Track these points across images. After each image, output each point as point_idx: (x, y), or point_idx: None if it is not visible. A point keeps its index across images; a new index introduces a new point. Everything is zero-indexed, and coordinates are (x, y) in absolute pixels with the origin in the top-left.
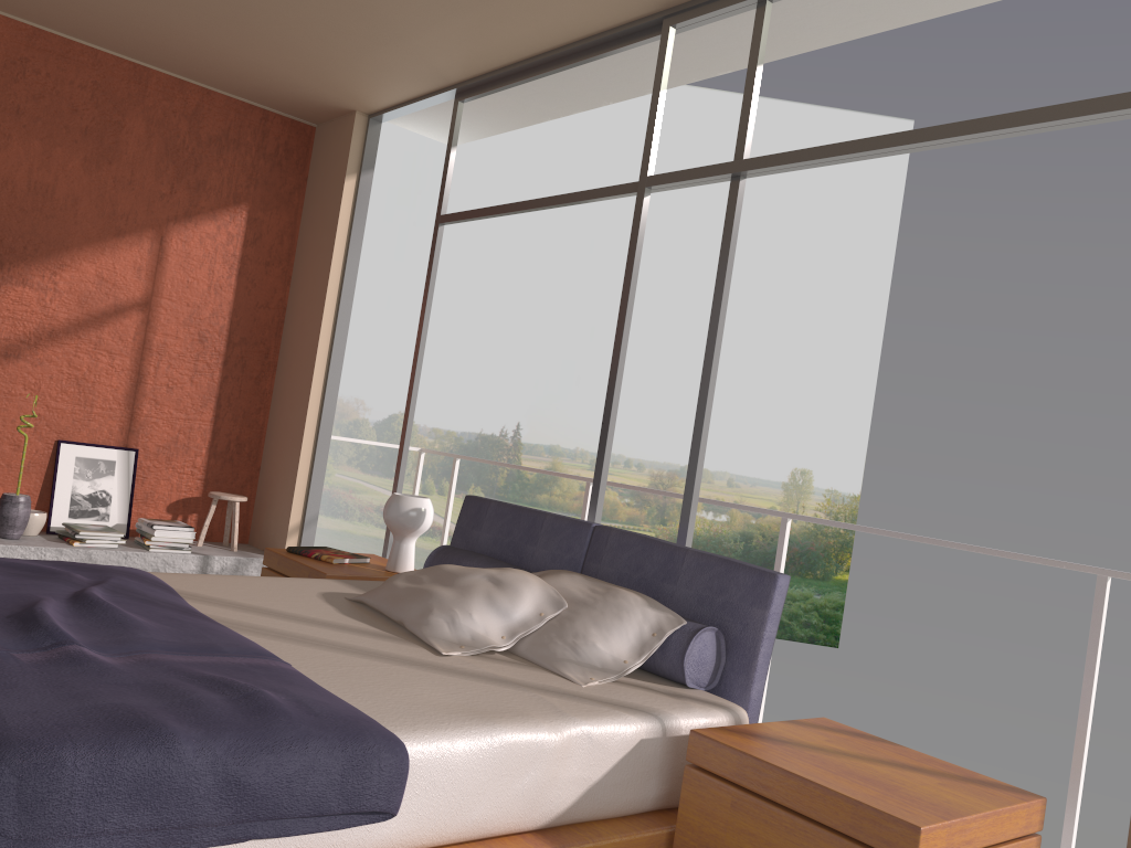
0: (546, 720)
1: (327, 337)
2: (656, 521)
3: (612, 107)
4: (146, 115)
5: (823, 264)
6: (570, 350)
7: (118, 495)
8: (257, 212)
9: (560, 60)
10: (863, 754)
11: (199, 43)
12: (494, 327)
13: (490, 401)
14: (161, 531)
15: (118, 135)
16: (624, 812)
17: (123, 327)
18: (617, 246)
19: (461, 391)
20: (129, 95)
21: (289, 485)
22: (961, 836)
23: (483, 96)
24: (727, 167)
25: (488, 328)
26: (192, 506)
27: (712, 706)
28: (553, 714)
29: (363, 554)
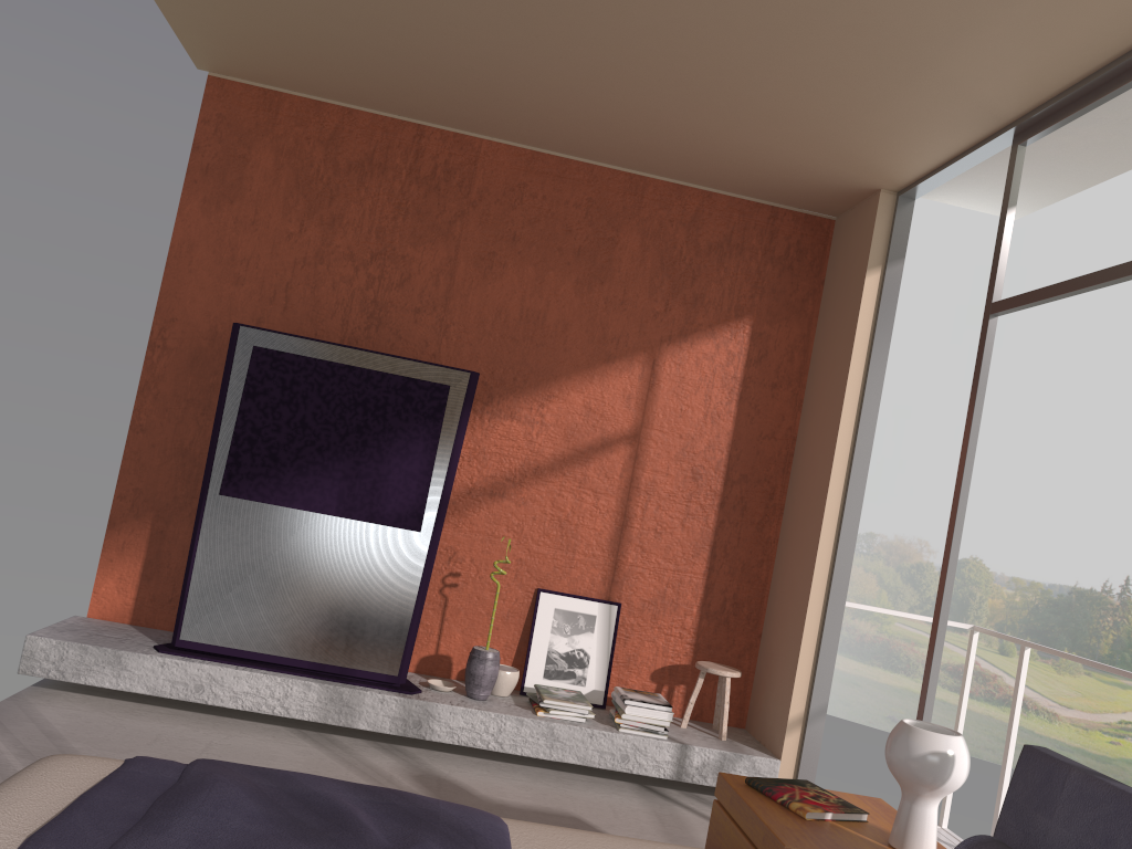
0: None
1: (841, 473)
2: None
3: None
4: (640, 227)
5: None
6: None
7: (596, 655)
8: (763, 325)
9: None
10: None
11: (687, 134)
12: (1090, 458)
13: (1088, 548)
14: (633, 708)
15: (611, 252)
16: None
17: (609, 462)
18: None
19: (1047, 534)
20: (624, 208)
21: (791, 662)
22: None
23: (1055, 129)
24: None
25: (1083, 460)
26: (679, 675)
27: None
28: None
29: (864, 799)
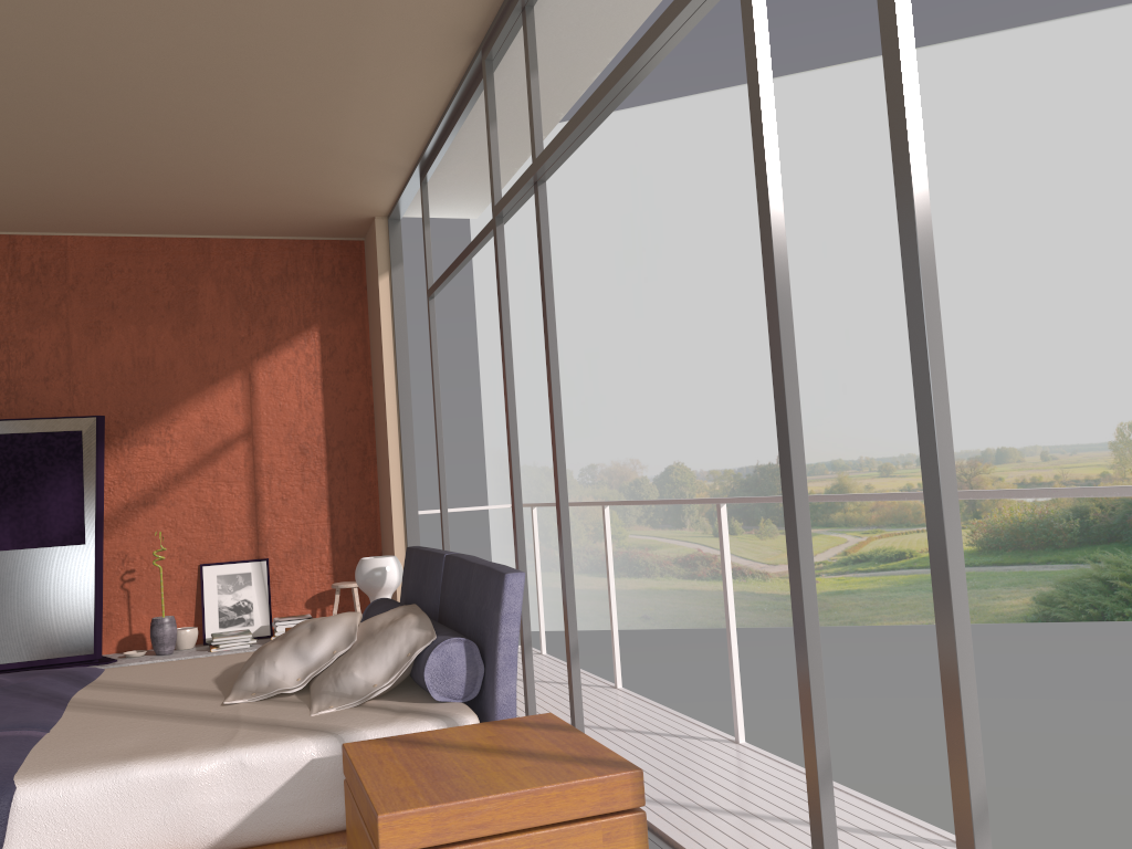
0: (195, 752)
1: (394, 423)
2: (968, 516)
3: (810, 105)
4: (214, 277)
5: (1093, 189)
6: (828, 359)
7: (258, 601)
8: (328, 329)
9: (453, 120)
10: (499, 746)
11: (216, 207)
12: (745, 357)
13: (759, 430)
14: (283, 626)
15: (195, 300)
16: (310, 831)
17: (233, 457)
18: (851, 241)
19: (728, 428)
20: (197, 265)
21: None
22: (463, 820)
23: (433, 172)
24: (524, 177)
25: (740, 359)
26: (327, 598)
27: (427, 717)
28: (213, 746)
29: None
